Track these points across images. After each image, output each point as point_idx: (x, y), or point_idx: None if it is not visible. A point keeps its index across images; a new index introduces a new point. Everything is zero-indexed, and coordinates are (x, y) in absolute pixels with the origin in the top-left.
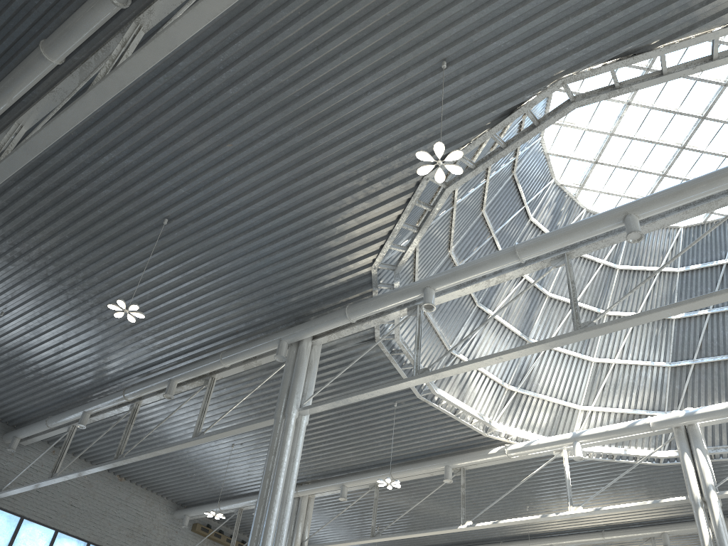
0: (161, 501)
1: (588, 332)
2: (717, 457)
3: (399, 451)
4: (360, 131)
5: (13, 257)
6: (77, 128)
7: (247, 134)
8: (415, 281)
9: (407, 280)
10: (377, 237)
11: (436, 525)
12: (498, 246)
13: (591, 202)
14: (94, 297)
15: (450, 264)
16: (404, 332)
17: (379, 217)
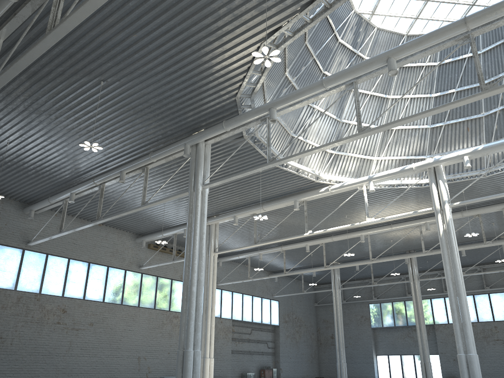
0: (127, 234)
1: (365, 133)
2: (455, 180)
3: (266, 194)
4: (218, 20)
5: (7, 111)
6: (34, 33)
7: (145, 28)
8: (265, 97)
9: (260, 98)
10: (237, 80)
11: (293, 230)
12: (318, 63)
13: (380, 22)
14: (64, 129)
15: (287, 81)
16: (261, 129)
17: (237, 69)
